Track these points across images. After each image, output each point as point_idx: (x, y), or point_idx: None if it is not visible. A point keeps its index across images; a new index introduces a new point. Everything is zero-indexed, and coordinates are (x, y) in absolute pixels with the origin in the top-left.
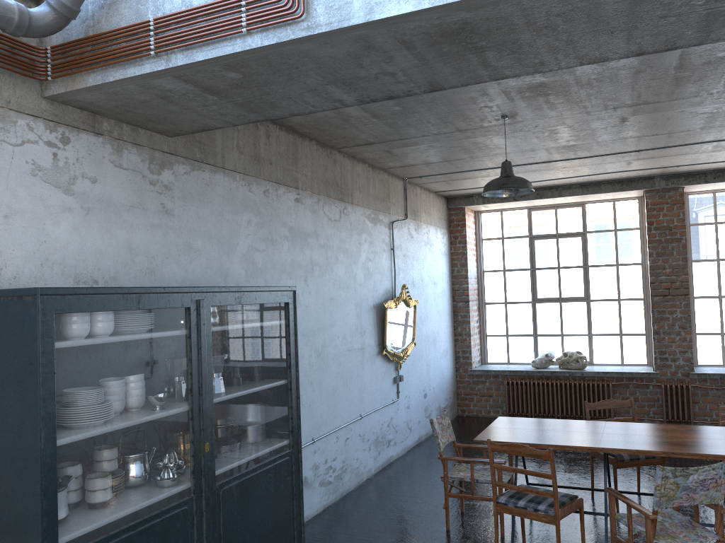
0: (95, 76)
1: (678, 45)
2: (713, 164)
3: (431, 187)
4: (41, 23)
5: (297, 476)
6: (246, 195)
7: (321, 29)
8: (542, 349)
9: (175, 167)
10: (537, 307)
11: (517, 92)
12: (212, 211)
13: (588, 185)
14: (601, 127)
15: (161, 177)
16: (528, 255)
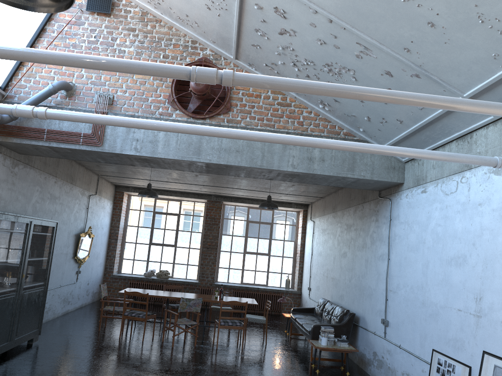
0: (17, 139)
1: (202, 172)
2: (234, 195)
3: (110, 180)
4: (5, 121)
5: (44, 297)
6: (39, 178)
7: (106, 151)
8: (150, 268)
9: (19, 166)
10: (151, 247)
11: None
12: (27, 184)
13: (184, 193)
14: (188, 176)
15: (14, 170)
16: (151, 221)
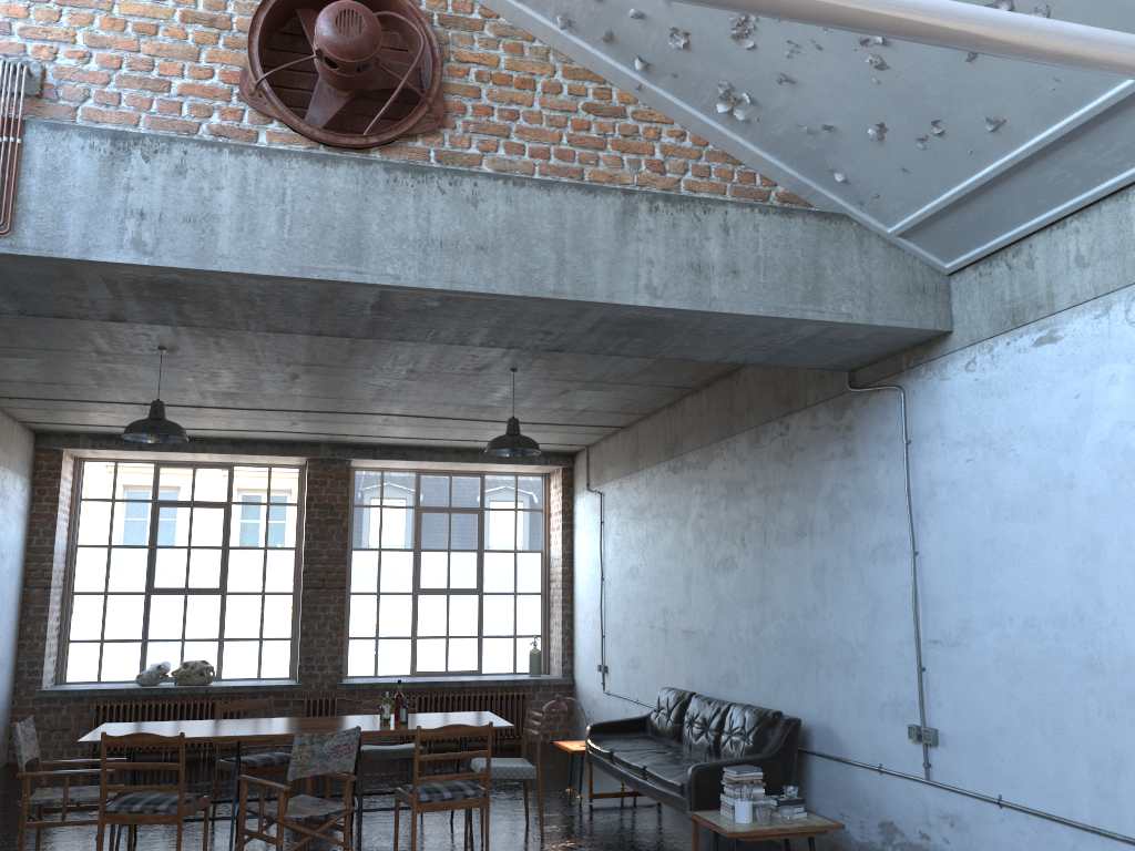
0: None
1: (351, 335)
2: (383, 438)
3: (19, 414)
4: None
5: None
6: None
7: (28, 252)
8: (153, 660)
9: None
10: (152, 600)
11: (187, 328)
12: None
13: (242, 443)
14: (270, 379)
15: None
16: (149, 527)
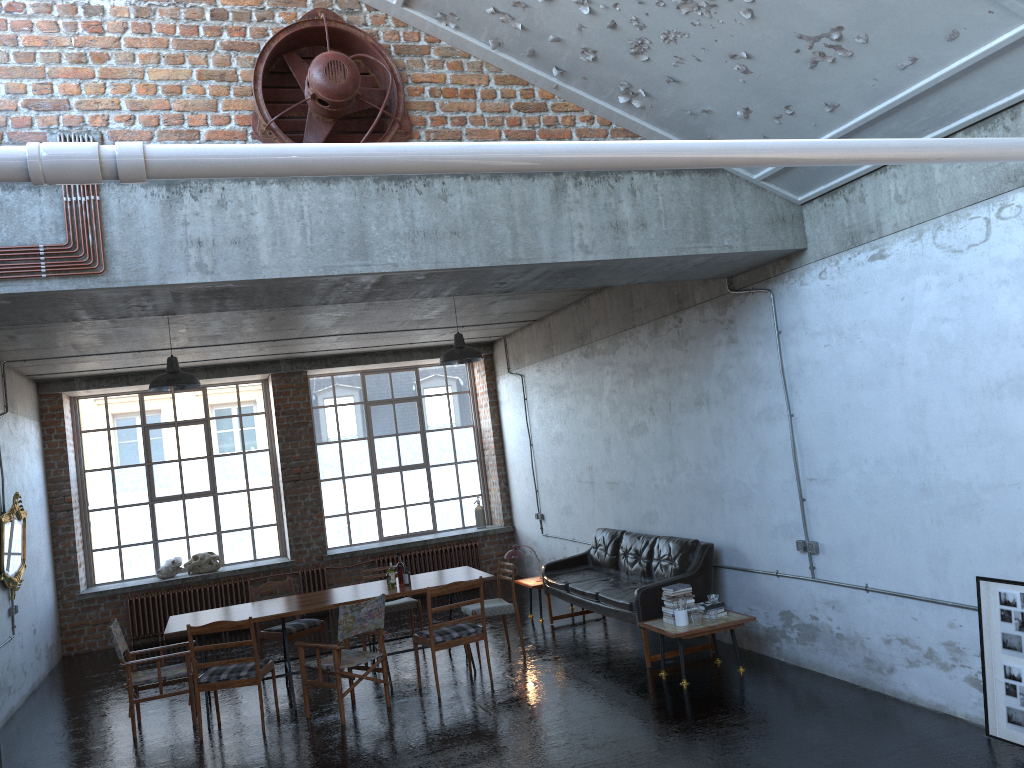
0: None
1: (349, 302)
2: (334, 351)
3: (27, 370)
4: None
5: None
6: None
7: (121, 284)
8: (165, 557)
9: None
10: (156, 508)
11: None
12: None
13: (214, 368)
14: (251, 323)
15: None
16: (142, 448)
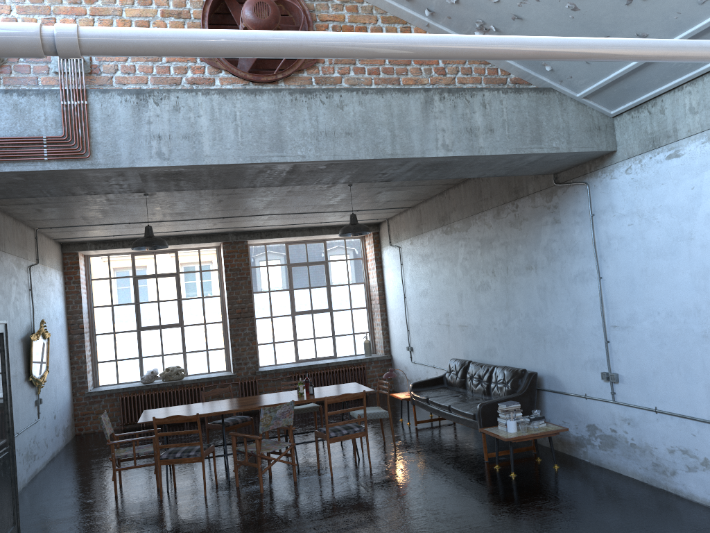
0: None
1: (271, 186)
2: (266, 226)
3: (53, 235)
4: None
5: (13, 466)
6: None
7: (101, 166)
8: (147, 368)
9: None
10: (141, 334)
11: None
12: None
13: (182, 237)
14: (205, 204)
15: None
16: (133, 292)
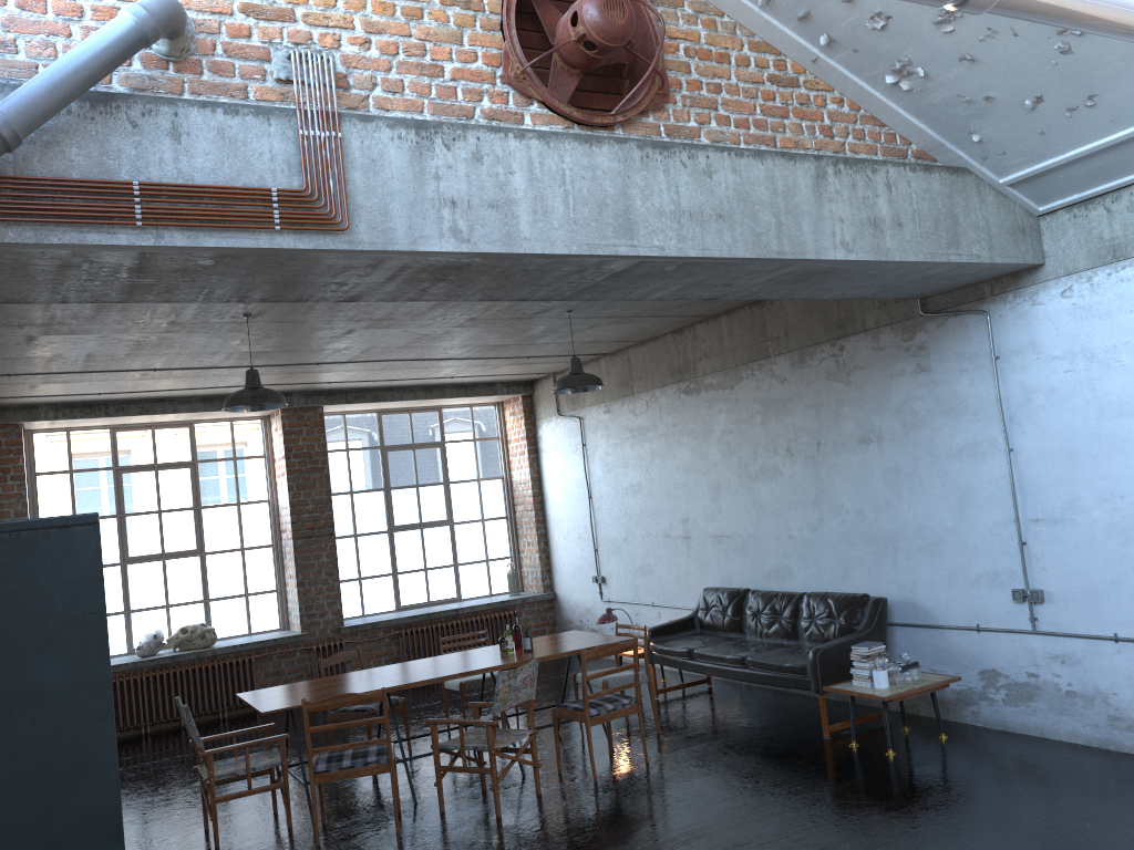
0: (21, 230)
1: (551, 299)
2: (362, 382)
3: None
4: None
5: None
6: None
7: (365, 246)
8: (139, 631)
9: None
10: (129, 570)
11: None
12: None
13: (213, 399)
14: (320, 336)
15: None
16: (113, 495)
